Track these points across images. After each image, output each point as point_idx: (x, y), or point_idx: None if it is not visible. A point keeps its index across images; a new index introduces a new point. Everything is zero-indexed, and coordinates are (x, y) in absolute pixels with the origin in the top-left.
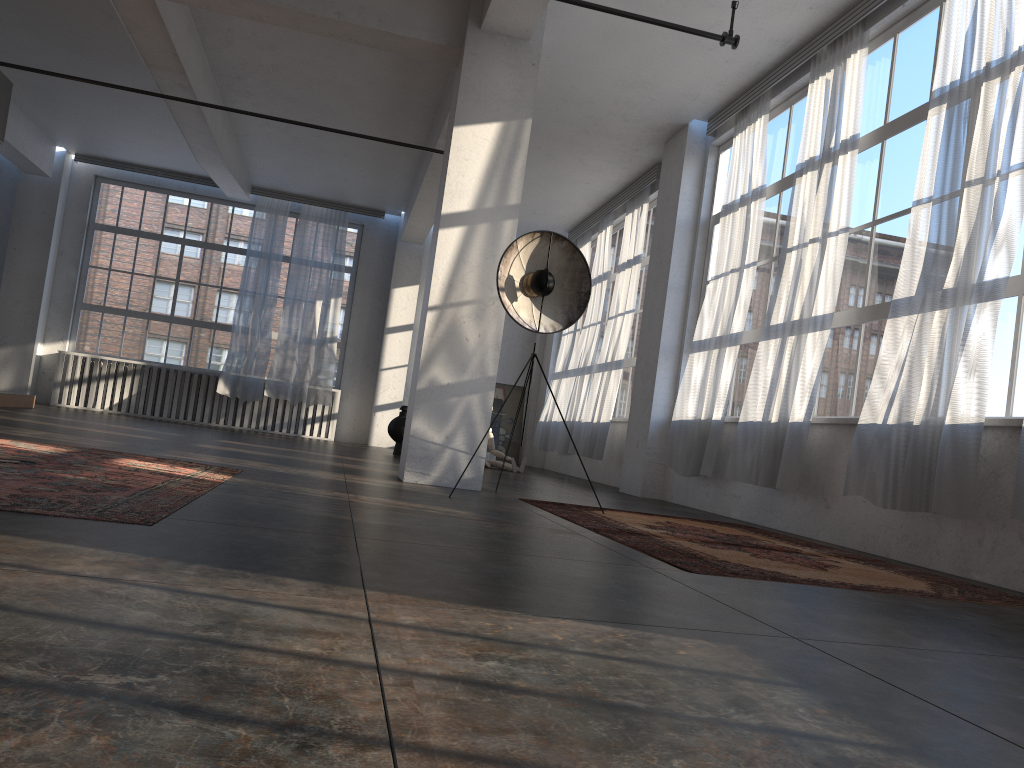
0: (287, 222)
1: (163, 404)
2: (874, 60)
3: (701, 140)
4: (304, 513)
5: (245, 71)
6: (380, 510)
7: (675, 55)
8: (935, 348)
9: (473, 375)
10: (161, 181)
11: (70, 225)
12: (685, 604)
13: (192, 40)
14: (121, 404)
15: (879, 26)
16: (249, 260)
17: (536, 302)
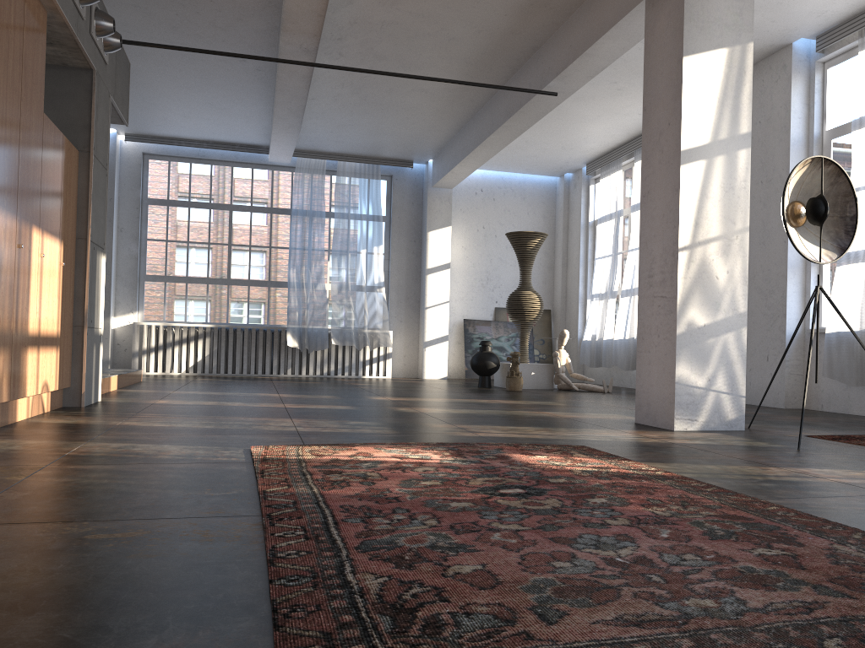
0: (324, 180)
1: (234, 362)
2: None
3: (804, 58)
4: None
5: (350, 31)
6: None
7: None
8: None
9: (726, 313)
10: (204, 152)
11: (126, 202)
12: None
13: None
14: (196, 366)
15: None
16: (295, 219)
17: (800, 232)
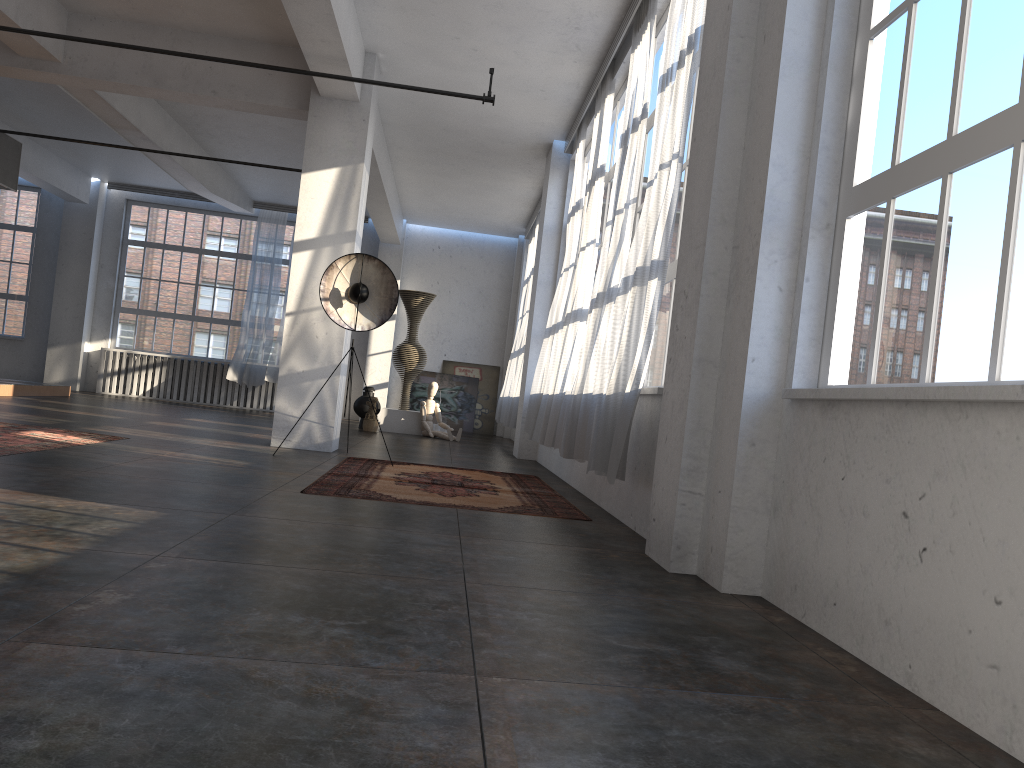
0: (286, 230)
1: (186, 390)
2: (622, 102)
3: (564, 156)
4: (88, 460)
5: (200, 120)
6: (165, 460)
7: (503, 96)
8: (589, 337)
9: (322, 364)
10: (180, 201)
11: (107, 242)
12: (216, 502)
13: (145, 104)
14: (152, 391)
15: (620, 76)
16: (254, 265)
17: (359, 307)
